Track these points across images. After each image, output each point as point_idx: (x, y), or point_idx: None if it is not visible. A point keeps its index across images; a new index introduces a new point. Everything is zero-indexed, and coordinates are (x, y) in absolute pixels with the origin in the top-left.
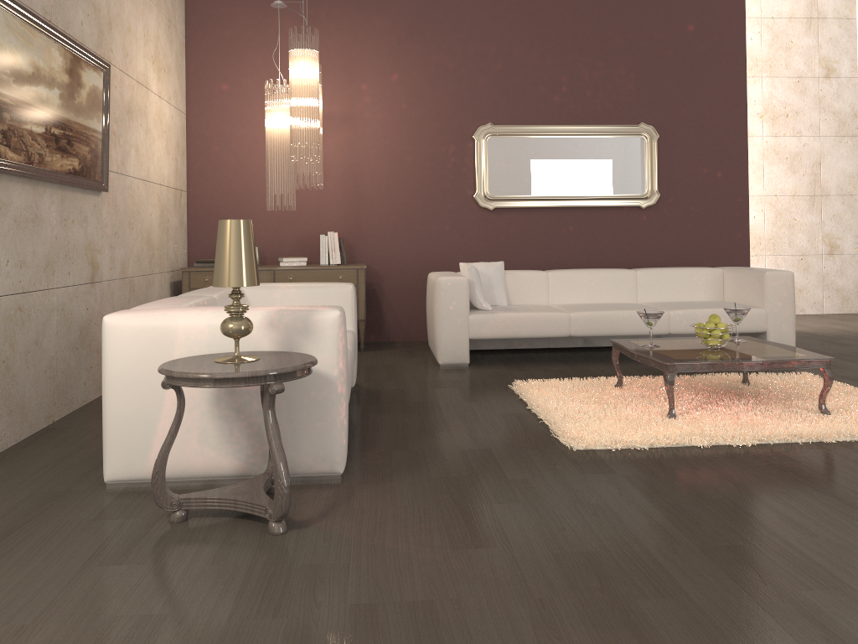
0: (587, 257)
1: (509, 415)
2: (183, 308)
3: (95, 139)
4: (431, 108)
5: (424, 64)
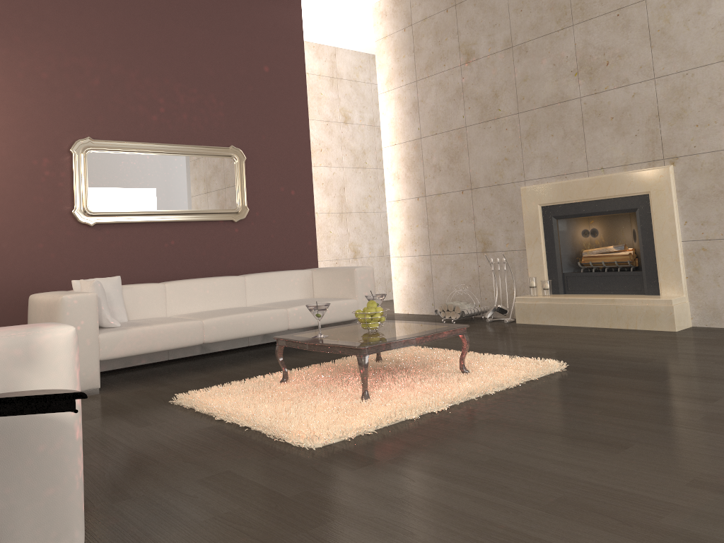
0: (188, 268)
1: (206, 430)
2: None
3: None
4: (20, 117)
5: (12, 70)
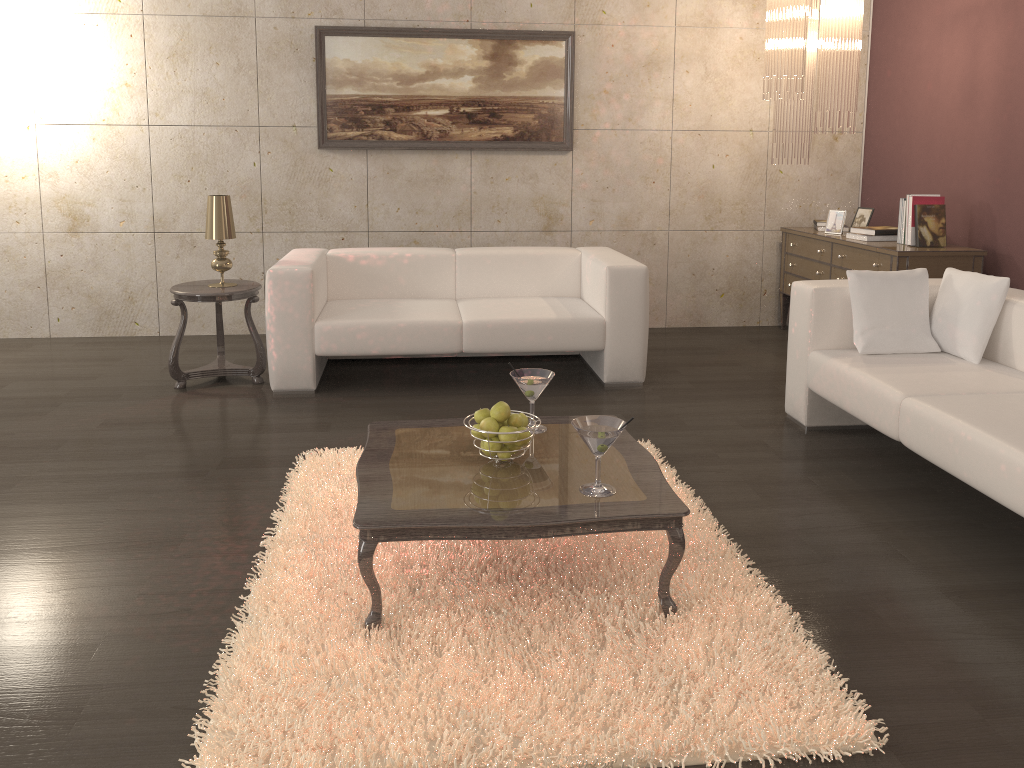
0: None
1: None
2: (300, 251)
3: (548, 105)
4: None
5: None
